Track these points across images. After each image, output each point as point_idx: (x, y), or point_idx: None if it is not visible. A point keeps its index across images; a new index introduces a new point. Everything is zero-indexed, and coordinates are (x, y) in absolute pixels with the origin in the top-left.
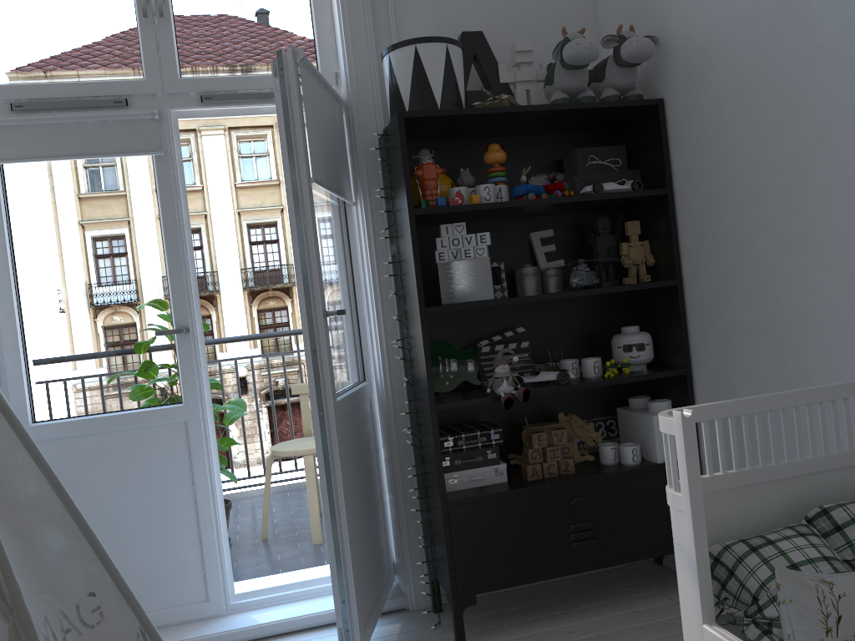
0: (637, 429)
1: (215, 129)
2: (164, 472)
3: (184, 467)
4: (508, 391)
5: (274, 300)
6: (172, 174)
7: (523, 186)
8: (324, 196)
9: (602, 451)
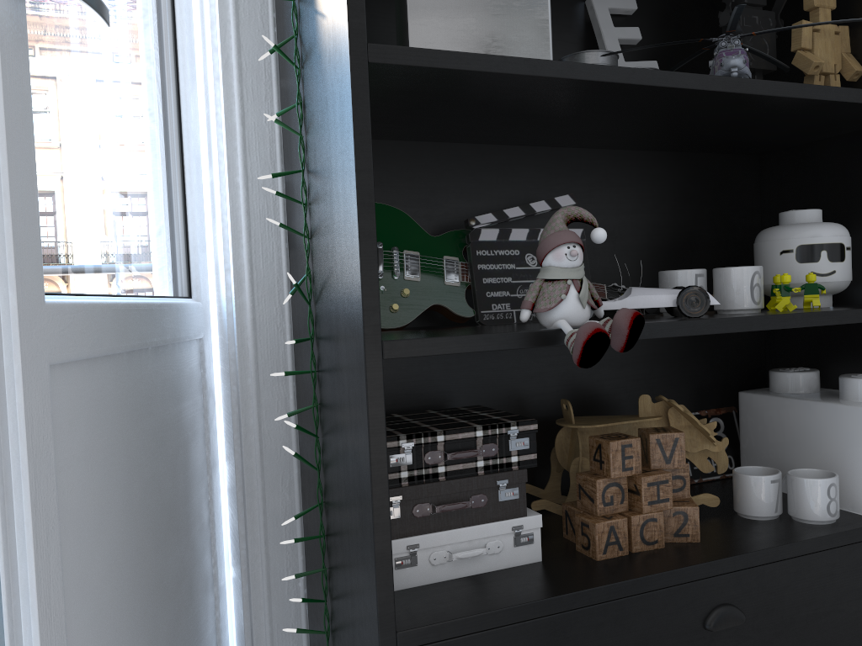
0: (809, 438)
1: None
2: None
3: None
4: (580, 319)
5: None
6: None
7: None
8: None
9: (747, 488)
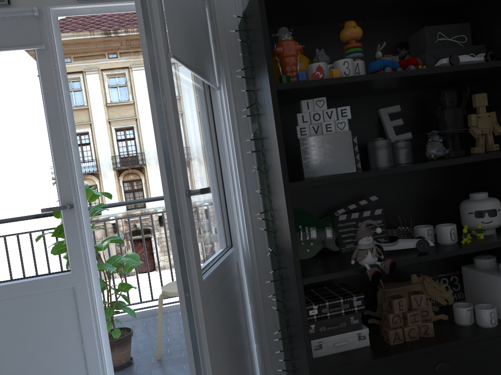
0: (488, 289)
1: (140, 66)
2: (56, 333)
3: (73, 328)
4: (373, 262)
5: None
6: (53, 66)
7: (380, 61)
8: (187, 77)
9: (457, 313)
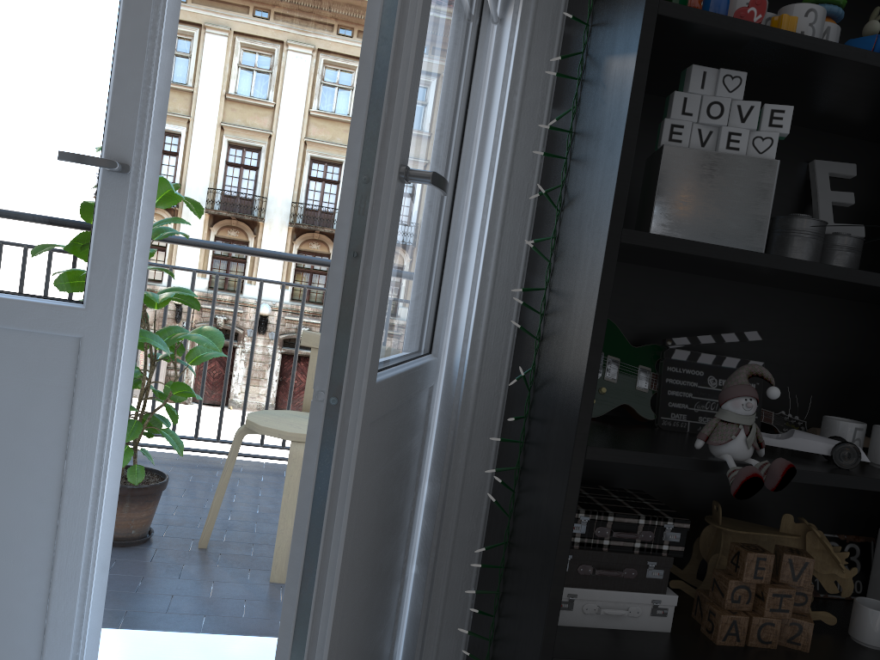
0: None
1: (304, 47)
2: (16, 423)
3: (55, 423)
4: (743, 456)
5: (318, 243)
6: None
7: (877, 38)
8: None
9: (864, 618)
